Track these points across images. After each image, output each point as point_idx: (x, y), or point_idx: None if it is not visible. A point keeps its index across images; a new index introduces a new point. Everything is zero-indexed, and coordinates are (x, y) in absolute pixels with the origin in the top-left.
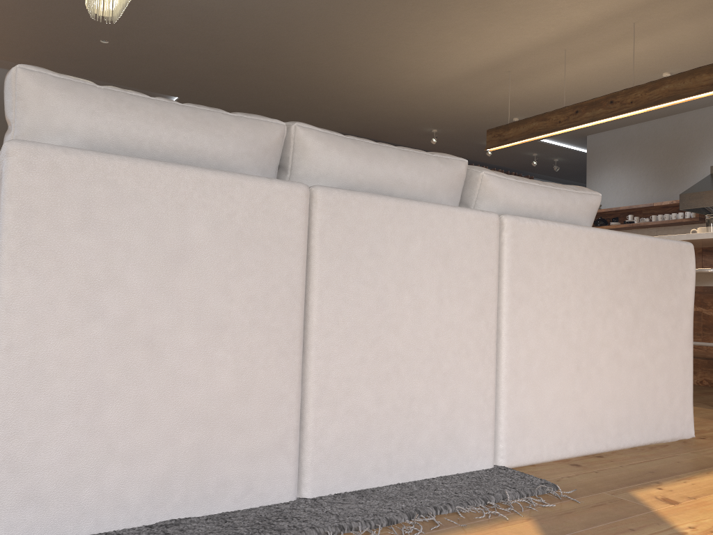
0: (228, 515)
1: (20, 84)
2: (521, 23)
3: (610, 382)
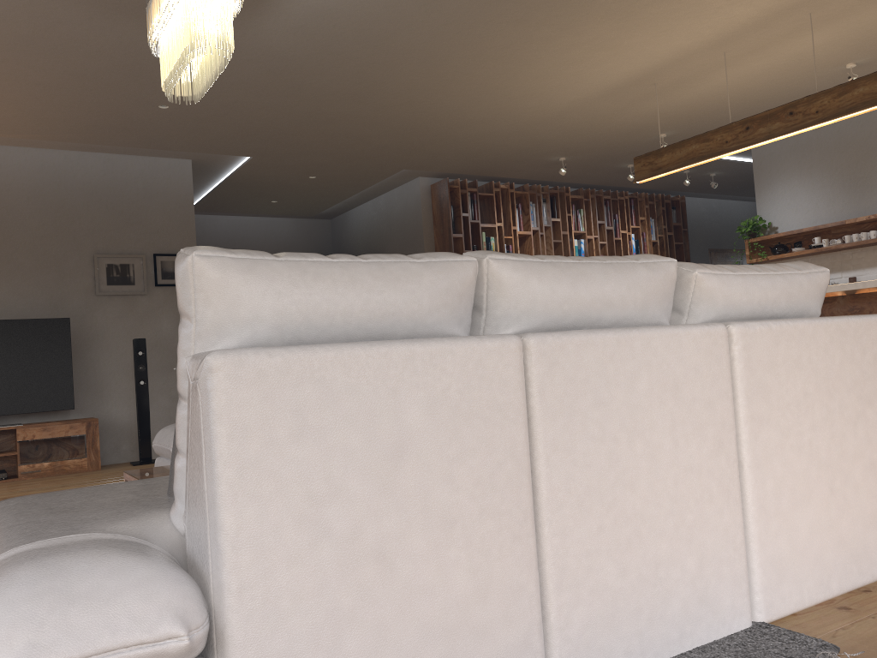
0: None
1: (199, 274)
2: (669, 29)
3: (868, 499)
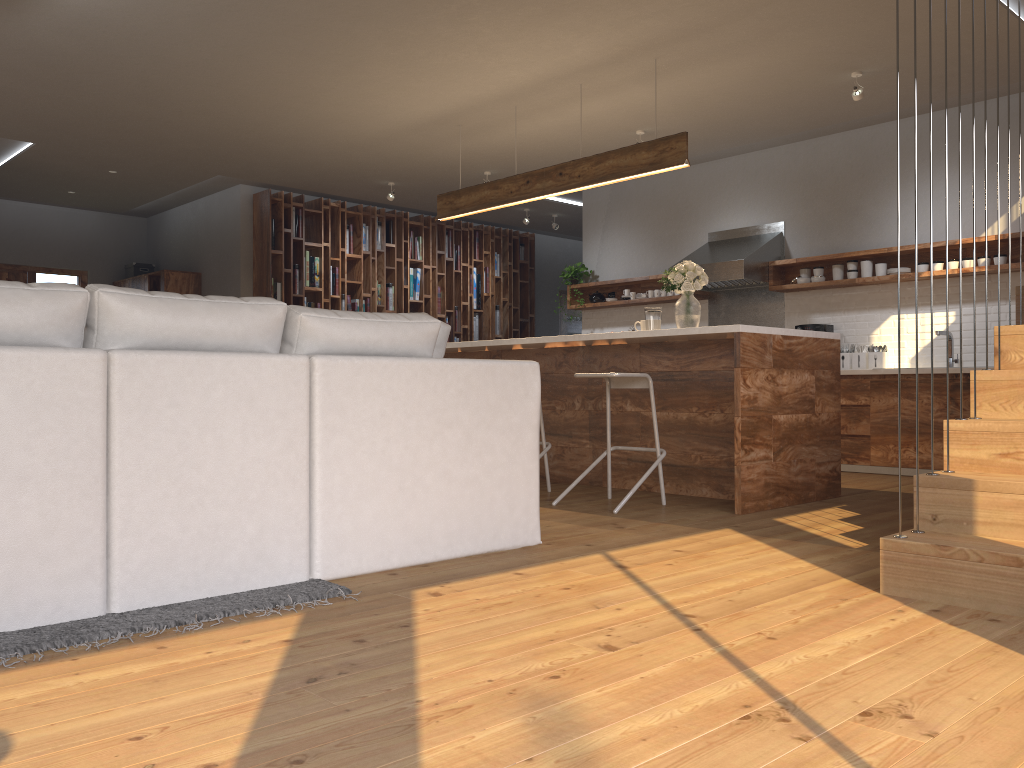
0: (39, 628)
1: None
2: (454, 80)
3: (438, 498)
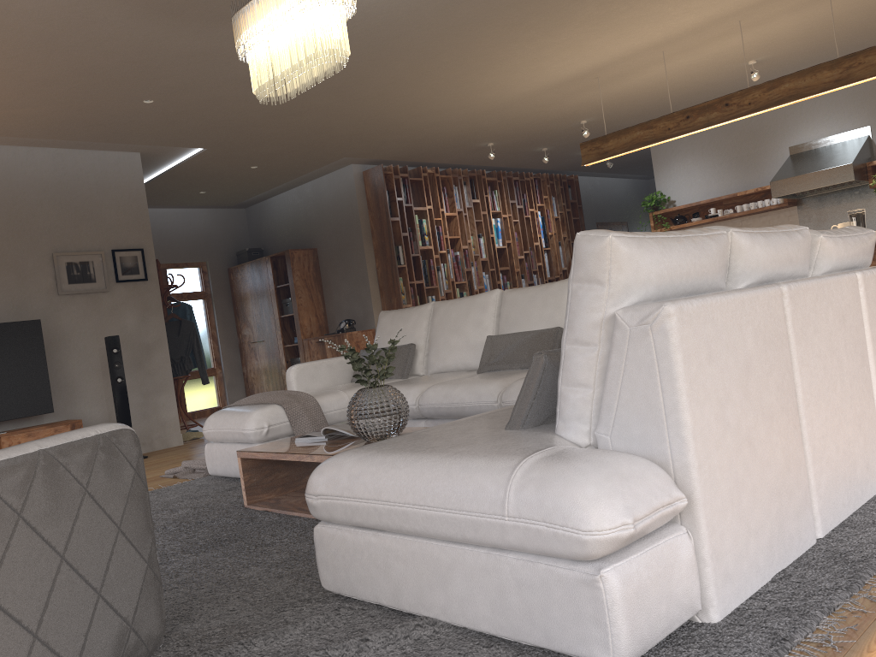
0: (801, 561)
1: (615, 250)
2: (629, 32)
3: None
